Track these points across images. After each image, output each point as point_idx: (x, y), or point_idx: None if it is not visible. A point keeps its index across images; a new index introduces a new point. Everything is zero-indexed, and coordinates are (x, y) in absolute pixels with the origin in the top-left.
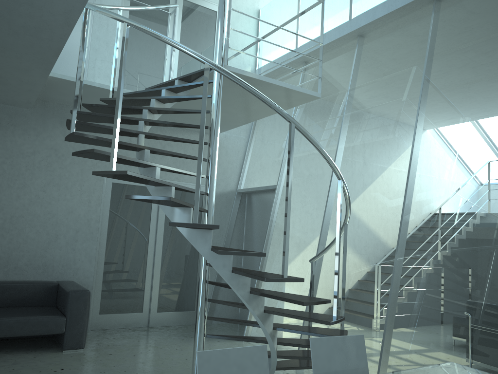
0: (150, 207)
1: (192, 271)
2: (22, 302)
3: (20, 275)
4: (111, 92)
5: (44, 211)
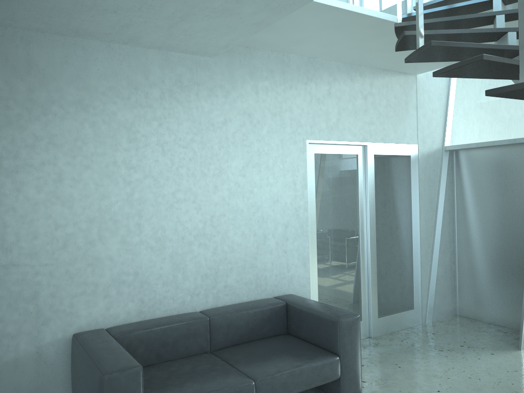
0: (356, 182)
1: (407, 259)
2: (251, 335)
3: (231, 296)
4: (399, 13)
5: (247, 204)
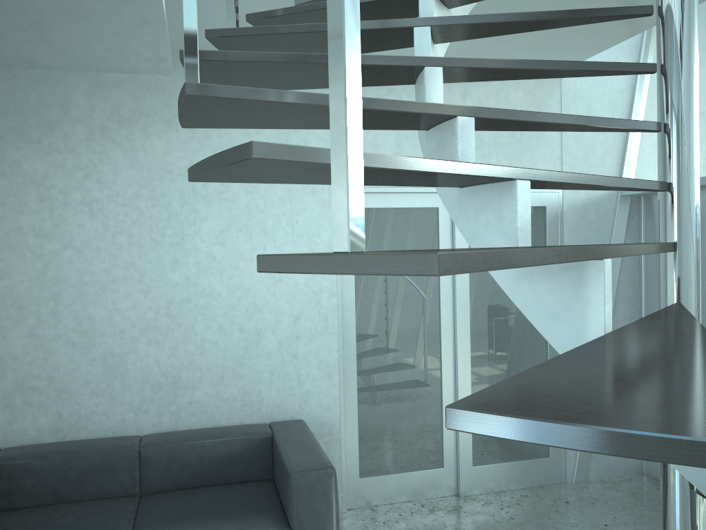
0: None
1: None
2: (208, 477)
3: (200, 416)
4: None
5: (228, 285)
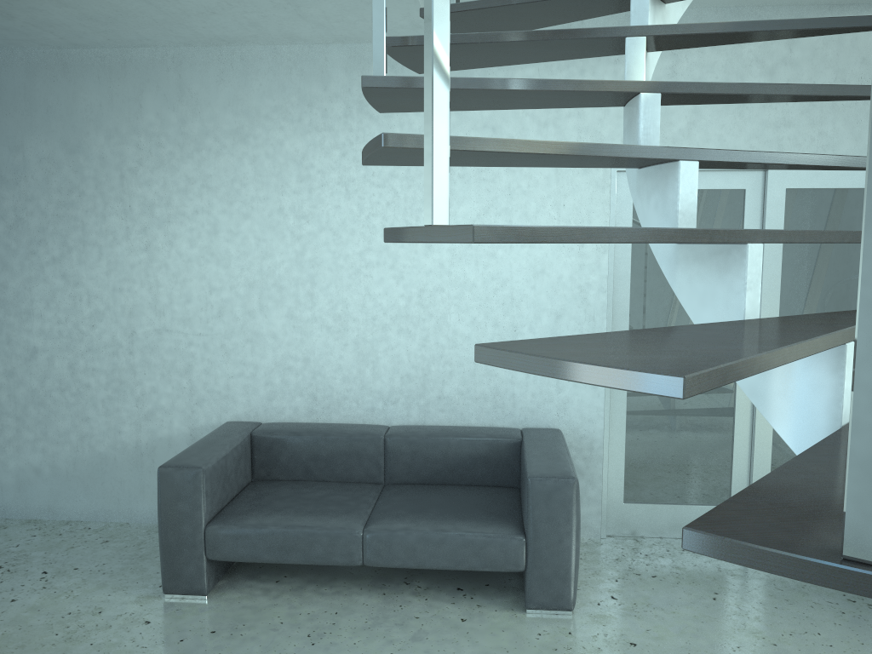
0: None
1: None
2: (452, 476)
3: (449, 413)
4: None
5: (483, 275)
